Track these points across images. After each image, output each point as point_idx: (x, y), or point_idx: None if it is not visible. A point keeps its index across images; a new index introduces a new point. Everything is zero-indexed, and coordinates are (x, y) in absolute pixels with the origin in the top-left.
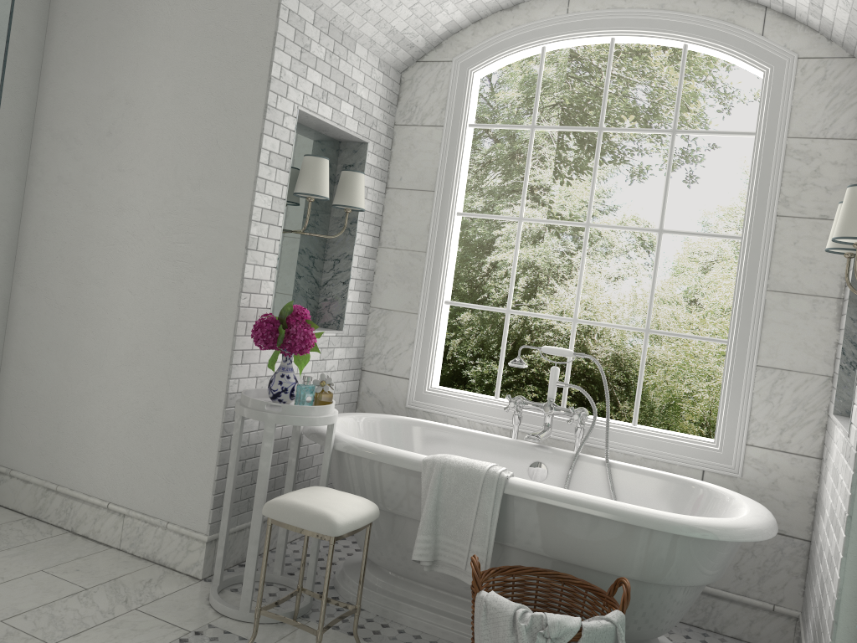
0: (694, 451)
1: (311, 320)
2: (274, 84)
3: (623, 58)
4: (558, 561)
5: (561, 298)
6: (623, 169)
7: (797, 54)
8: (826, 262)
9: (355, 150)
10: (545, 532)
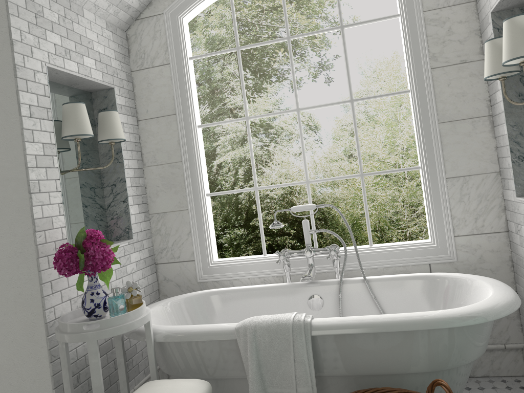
0: (419, 252)
1: (105, 237)
2: (17, 46)
3: (266, 13)
4: (368, 375)
5: (268, 175)
6: (285, 84)
7: None
8: (473, 92)
9: (105, 96)
10: (352, 356)
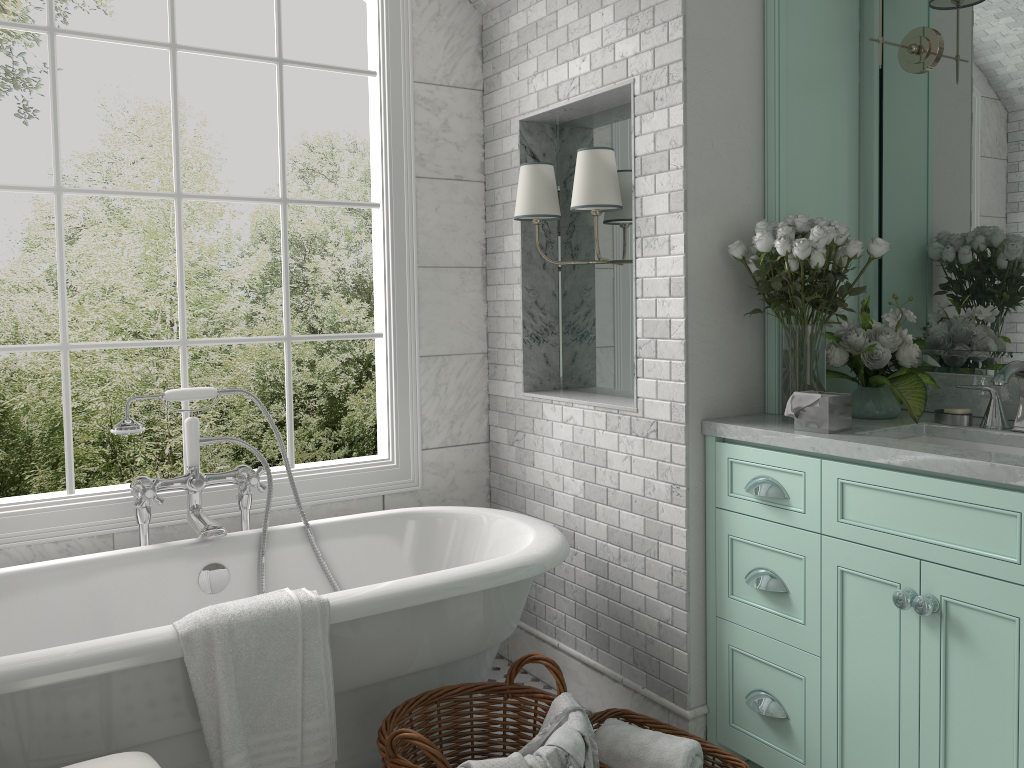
0: (370, 476)
1: None
2: None
3: None
4: (390, 679)
5: None
6: None
7: None
8: (467, 229)
9: None
10: (377, 651)
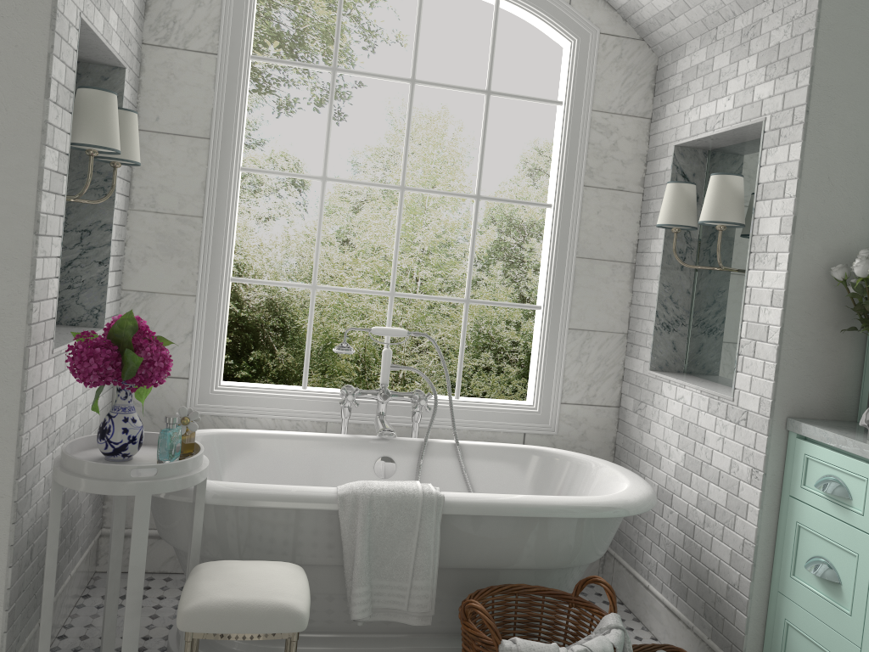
0: (516, 416)
1: None
2: None
3: None
4: (487, 569)
5: None
6: (269, 100)
7: (599, 28)
8: (622, 230)
9: (104, 76)
10: (478, 544)
